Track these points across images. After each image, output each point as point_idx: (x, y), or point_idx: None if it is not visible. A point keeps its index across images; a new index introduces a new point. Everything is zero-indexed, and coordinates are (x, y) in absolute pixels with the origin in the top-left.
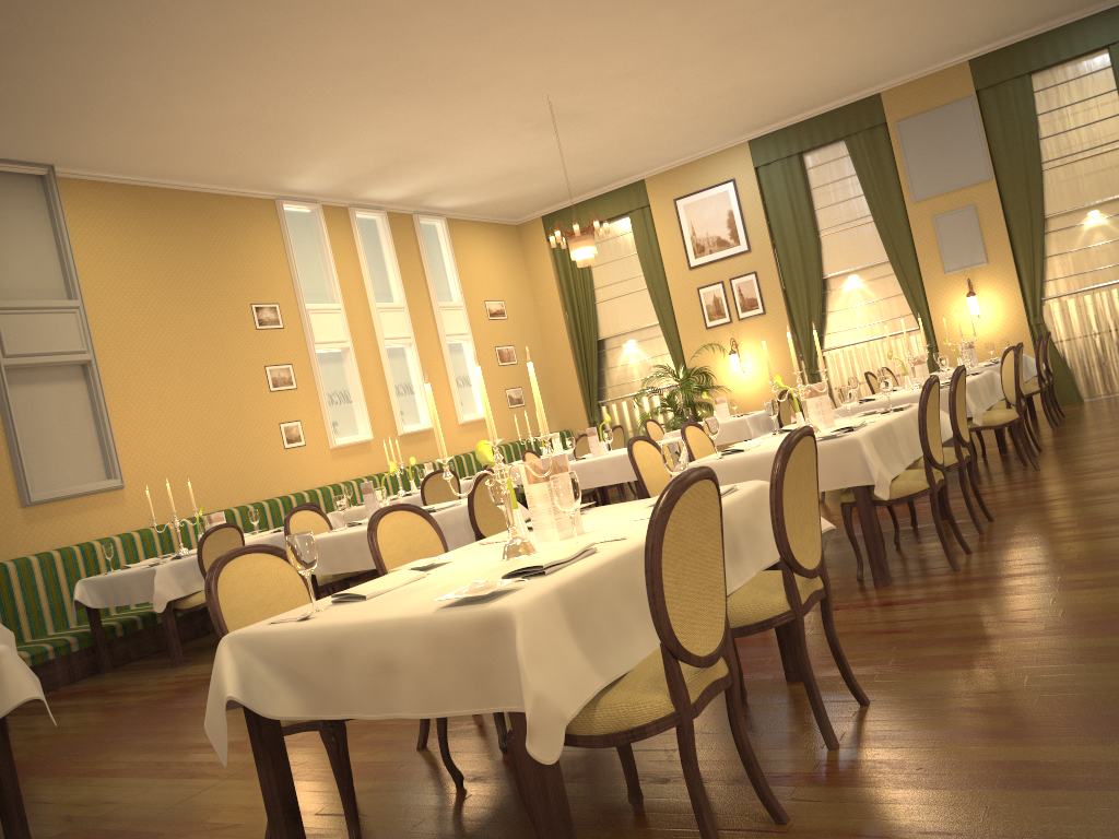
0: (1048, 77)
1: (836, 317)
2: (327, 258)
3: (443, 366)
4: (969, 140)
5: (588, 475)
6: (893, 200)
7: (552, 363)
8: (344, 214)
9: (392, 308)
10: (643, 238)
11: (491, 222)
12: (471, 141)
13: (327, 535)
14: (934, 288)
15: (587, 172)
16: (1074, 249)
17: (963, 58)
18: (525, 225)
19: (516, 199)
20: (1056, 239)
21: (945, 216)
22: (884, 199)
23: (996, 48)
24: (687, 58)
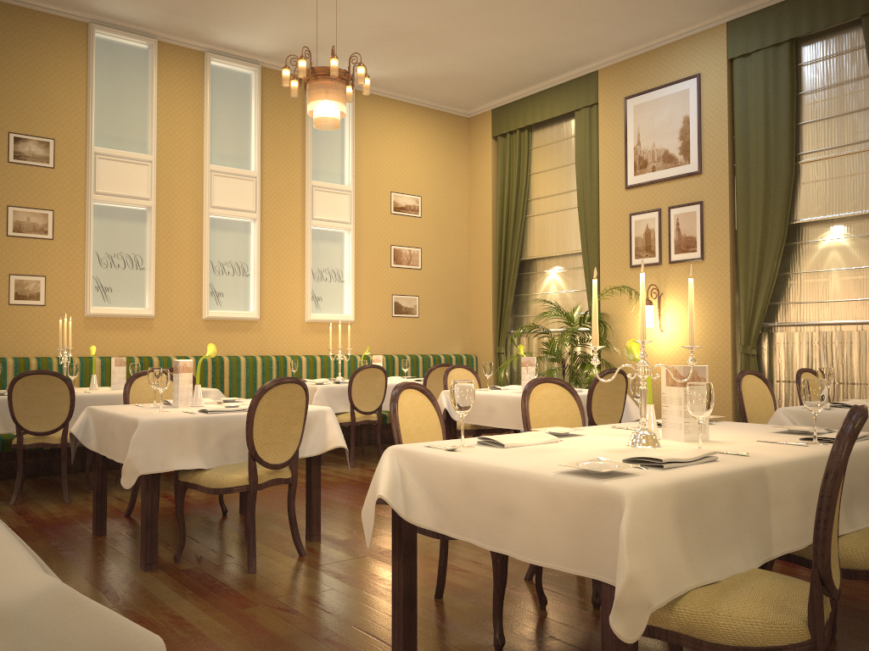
0: None
1: (801, 281)
2: (151, 102)
3: (300, 253)
4: None
5: (107, 436)
6: None
7: (473, 277)
8: (197, 59)
9: (238, 175)
10: (583, 144)
11: (429, 107)
12: None
13: None
14: None
15: (510, 47)
16: None
17: None
18: (475, 118)
19: (441, 79)
20: None
21: None
22: None
23: None
24: None
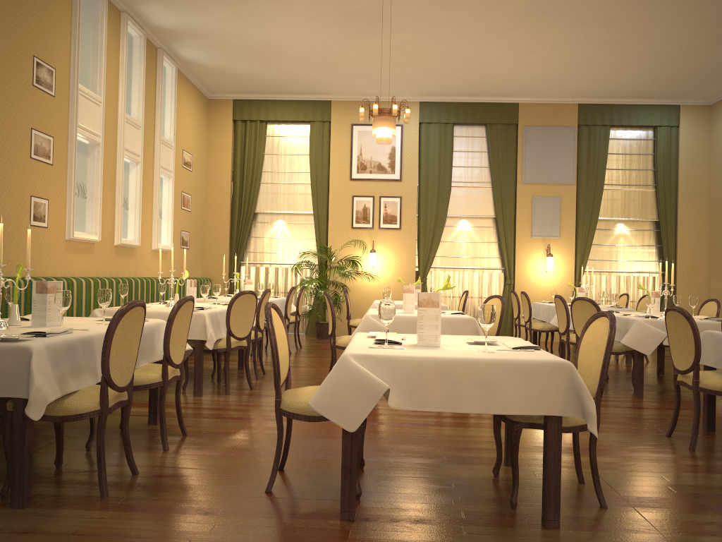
0: (618, 132)
1: (447, 246)
2: (99, 48)
3: (151, 193)
4: (567, 154)
5: None
6: (509, 177)
7: (209, 220)
8: (118, 16)
9: (133, 123)
10: (318, 145)
11: (196, 87)
12: (288, 0)
13: (416, 354)
14: (522, 245)
15: (307, 76)
16: (606, 244)
17: (576, 101)
18: (215, 101)
19: (235, 75)
20: (598, 235)
21: (541, 199)
22: (504, 174)
23: (596, 102)
24: (496, 12)
